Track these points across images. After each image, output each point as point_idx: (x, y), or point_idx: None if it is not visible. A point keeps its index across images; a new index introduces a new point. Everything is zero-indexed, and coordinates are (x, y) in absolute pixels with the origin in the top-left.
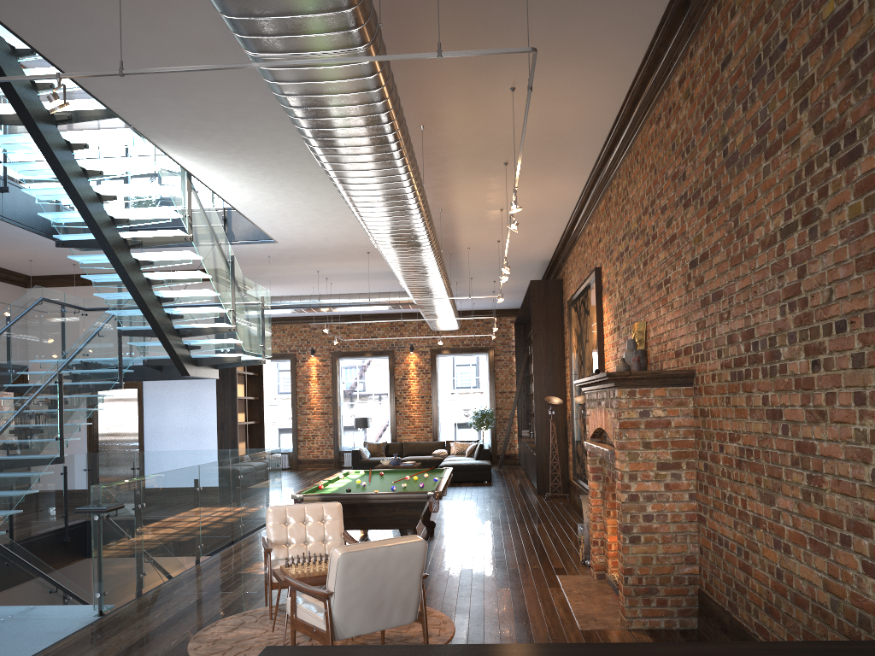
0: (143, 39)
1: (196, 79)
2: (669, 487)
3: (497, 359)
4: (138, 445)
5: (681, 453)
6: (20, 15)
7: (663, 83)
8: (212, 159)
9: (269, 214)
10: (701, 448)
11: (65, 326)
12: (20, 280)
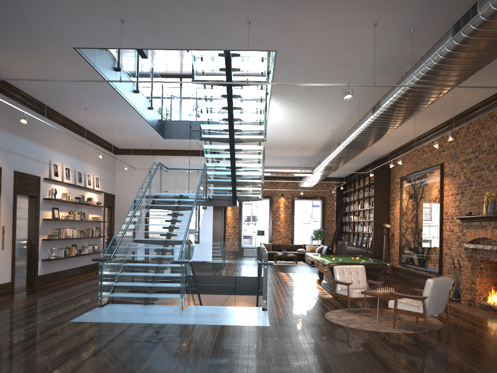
0: (325, 60)
1: (325, 75)
2: None
3: (326, 203)
4: None
5: None
6: (287, 49)
7: None
8: (287, 104)
9: (278, 128)
10: None
11: (161, 176)
12: (114, 150)
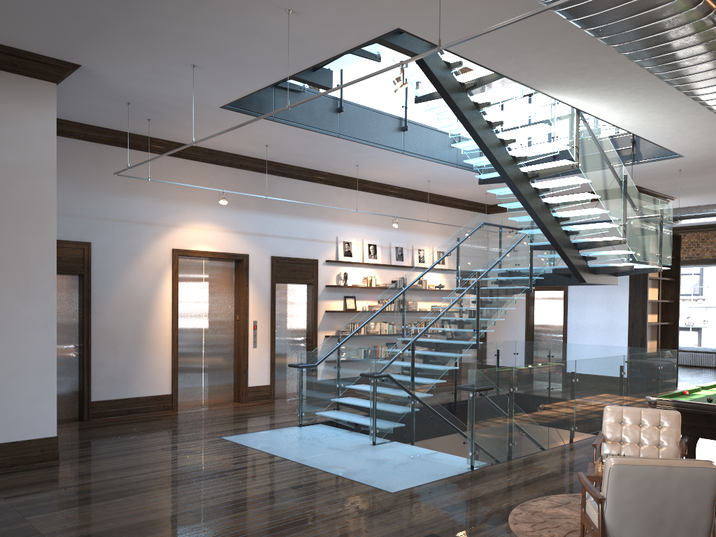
0: (496, 10)
1: (551, 30)
2: None
3: None
4: (562, 337)
5: None
6: (408, 20)
7: None
8: (591, 93)
9: (664, 132)
10: None
11: (501, 243)
12: (484, 209)
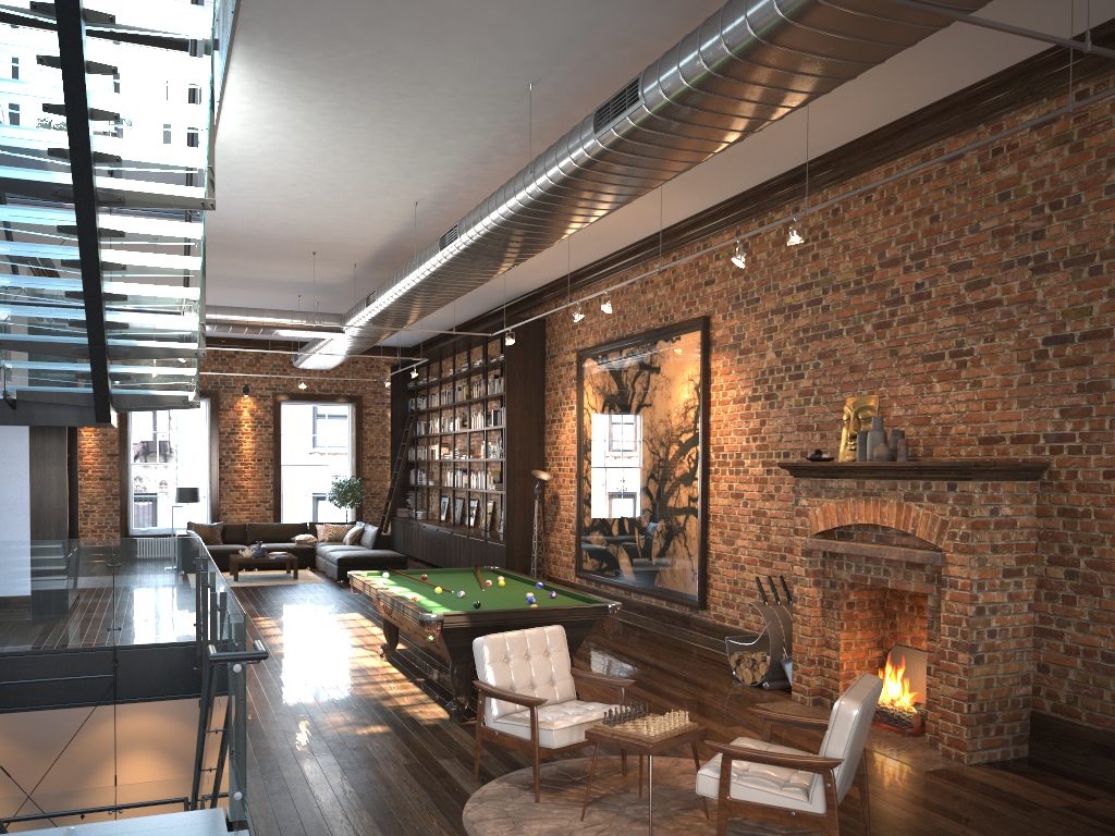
0: None
1: None
2: (1011, 597)
3: (367, 412)
4: None
5: (1023, 557)
6: None
7: (984, 116)
8: (289, 85)
9: (250, 180)
10: (1057, 552)
11: None
12: None
